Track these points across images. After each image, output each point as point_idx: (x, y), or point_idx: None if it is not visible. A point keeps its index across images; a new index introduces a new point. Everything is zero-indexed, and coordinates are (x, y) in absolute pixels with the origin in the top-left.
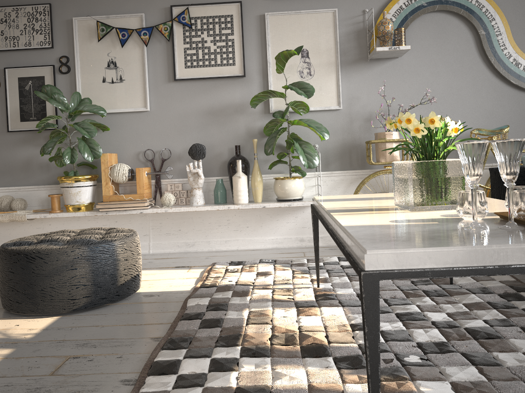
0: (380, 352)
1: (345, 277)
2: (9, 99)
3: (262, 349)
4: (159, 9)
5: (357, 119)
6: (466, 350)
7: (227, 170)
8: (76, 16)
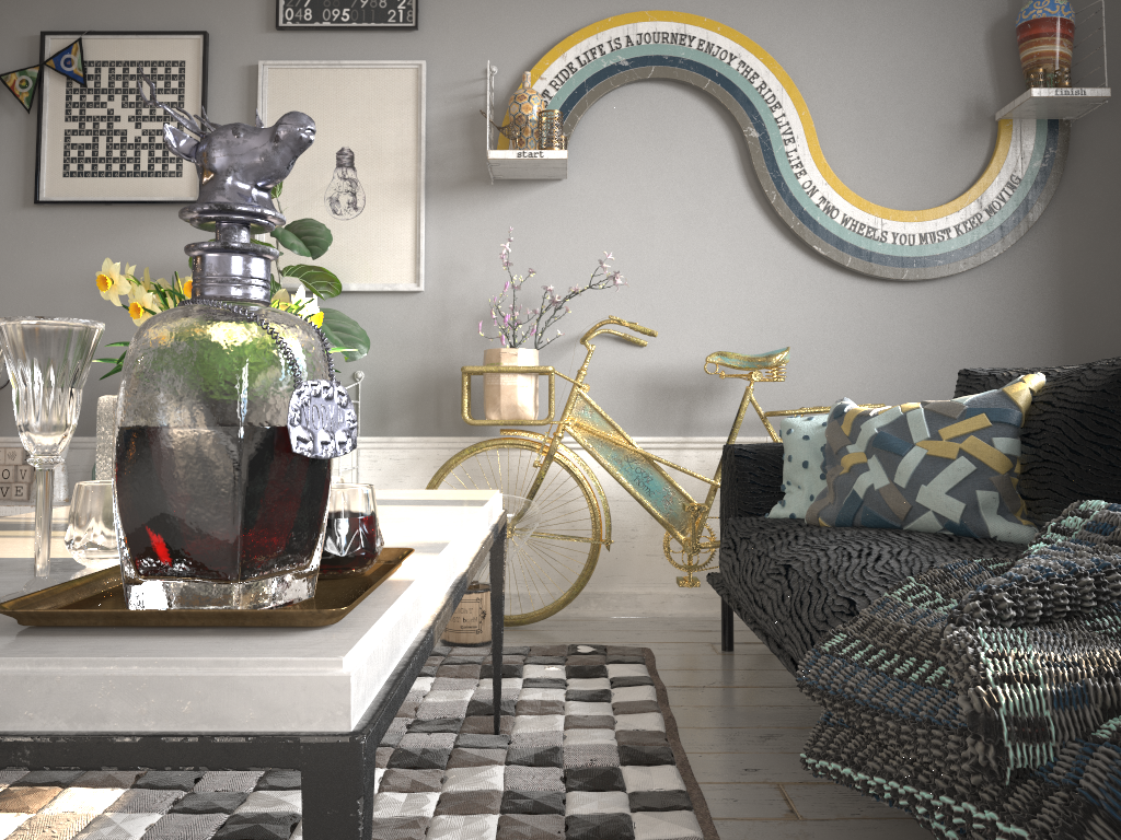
0: None
1: None
2: None
3: None
4: (16, 40)
5: (460, 318)
6: None
7: None
8: None
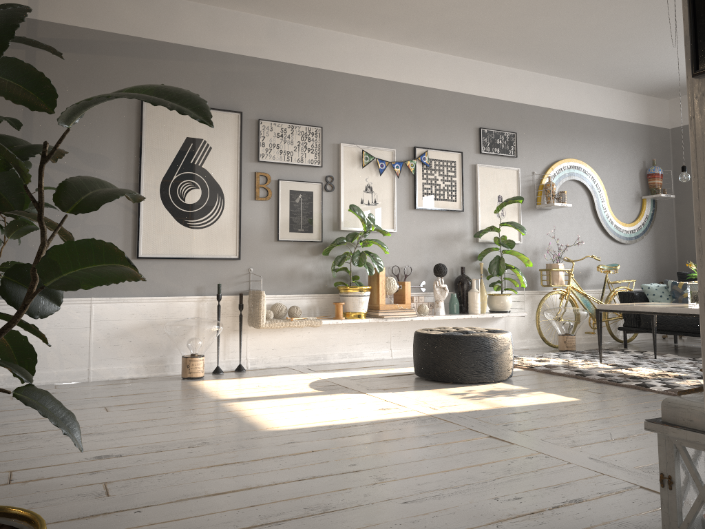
0: None
1: (596, 359)
2: (280, 209)
3: (662, 378)
4: (404, 148)
5: (529, 252)
6: None
7: (458, 286)
8: (341, 142)
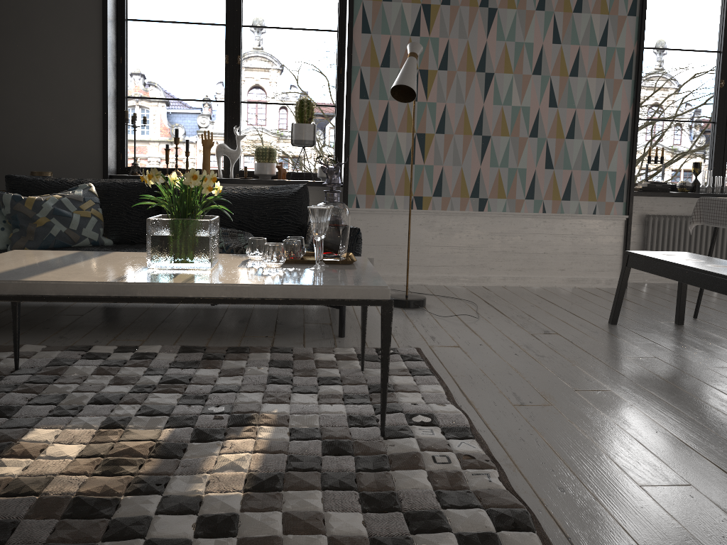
0: (196, 419)
1: None
2: None
3: (149, 479)
4: None
5: None
6: (208, 390)
7: None
8: None
